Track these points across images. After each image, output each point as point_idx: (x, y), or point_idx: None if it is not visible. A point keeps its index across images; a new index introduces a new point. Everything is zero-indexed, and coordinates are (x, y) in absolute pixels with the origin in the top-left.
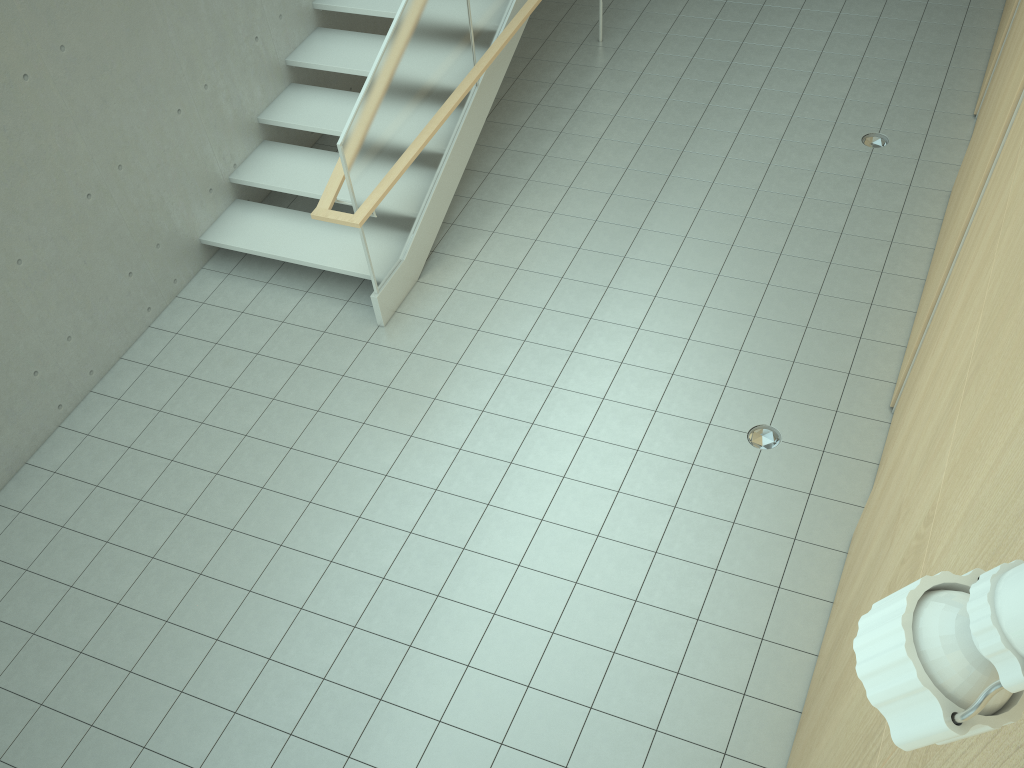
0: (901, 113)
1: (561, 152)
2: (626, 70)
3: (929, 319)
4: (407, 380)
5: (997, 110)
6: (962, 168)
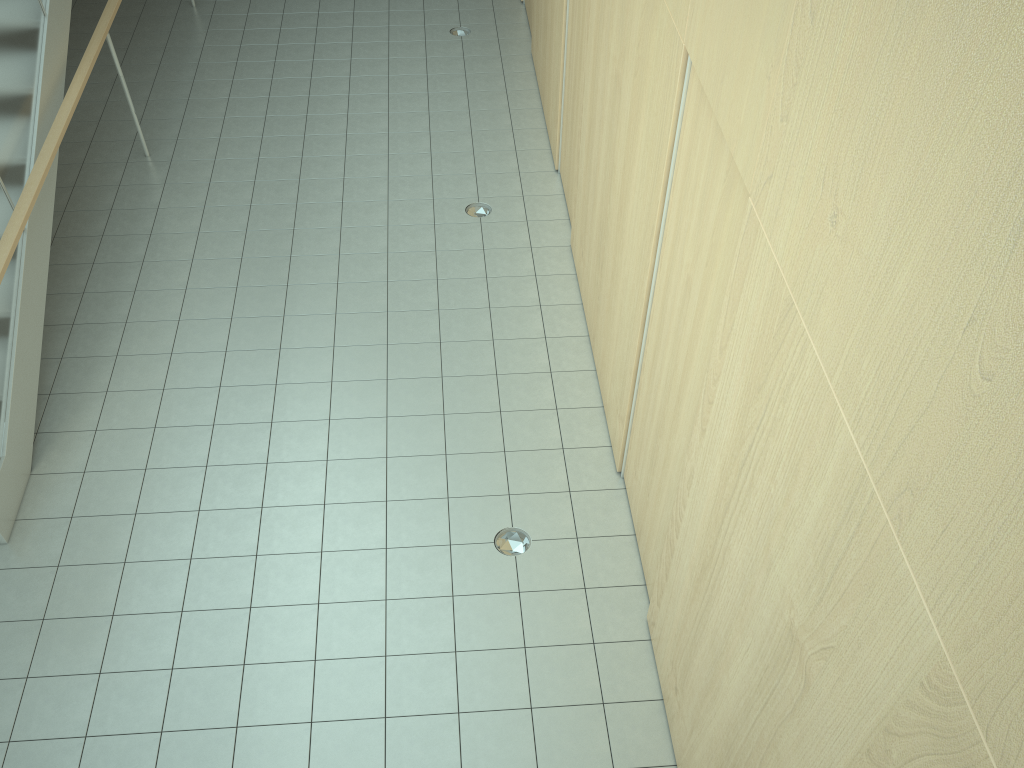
0: (490, 179)
1: (153, 283)
2: (191, 182)
3: (635, 381)
4: (66, 602)
5: (625, 166)
6: (580, 223)
